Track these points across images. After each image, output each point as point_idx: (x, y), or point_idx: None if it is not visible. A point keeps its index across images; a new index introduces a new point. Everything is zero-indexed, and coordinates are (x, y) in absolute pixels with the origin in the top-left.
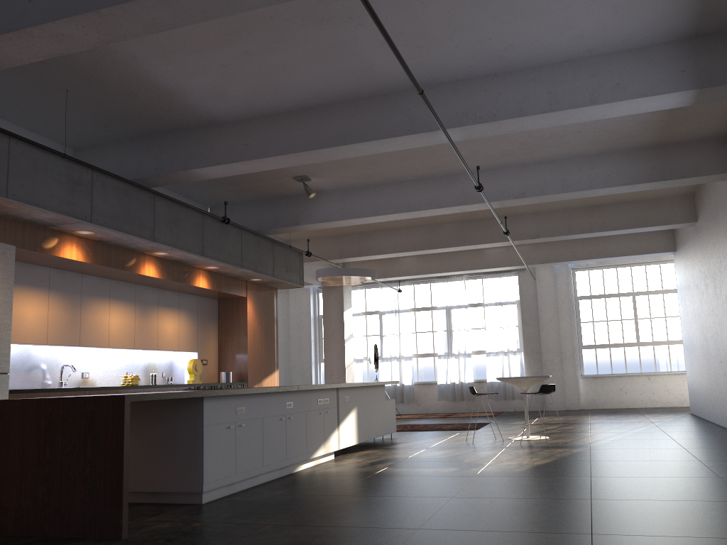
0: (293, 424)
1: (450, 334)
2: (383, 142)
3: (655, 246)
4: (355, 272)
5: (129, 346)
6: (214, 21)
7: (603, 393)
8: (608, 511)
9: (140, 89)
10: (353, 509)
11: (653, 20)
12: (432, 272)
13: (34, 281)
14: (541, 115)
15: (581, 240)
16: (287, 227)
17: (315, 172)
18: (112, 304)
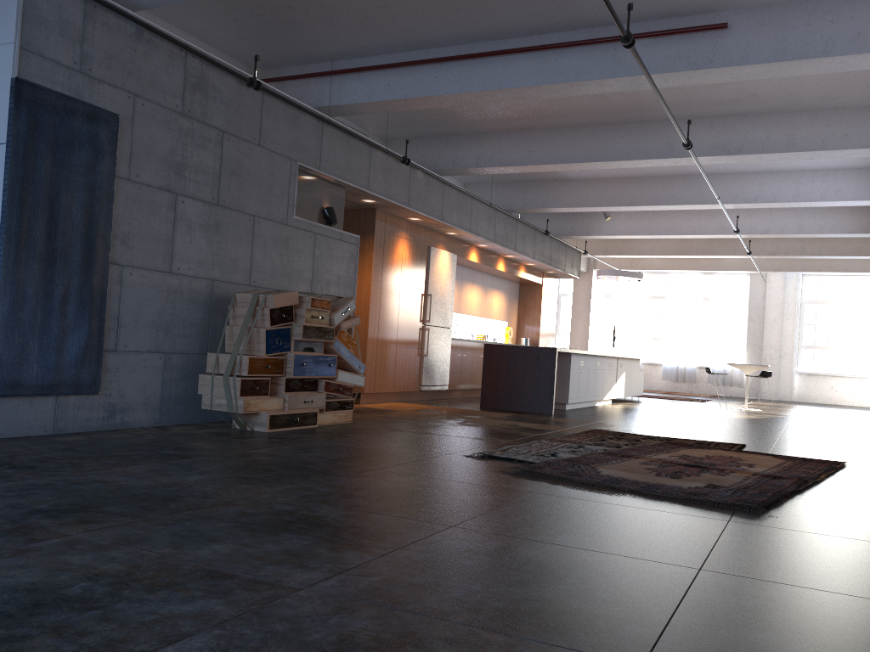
0: (598, 376)
1: (679, 323)
2: (680, 206)
3: None
4: (628, 274)
5: (478, 315)
6: None
7: (815, 389)
8: (791, 431)
9: None
10: (655, 418)
11: (864, 160)
12: (674, 268)
13: None
14: (787, 203)
15: None
16: (581, 236)
17: None
18: (473, 286)
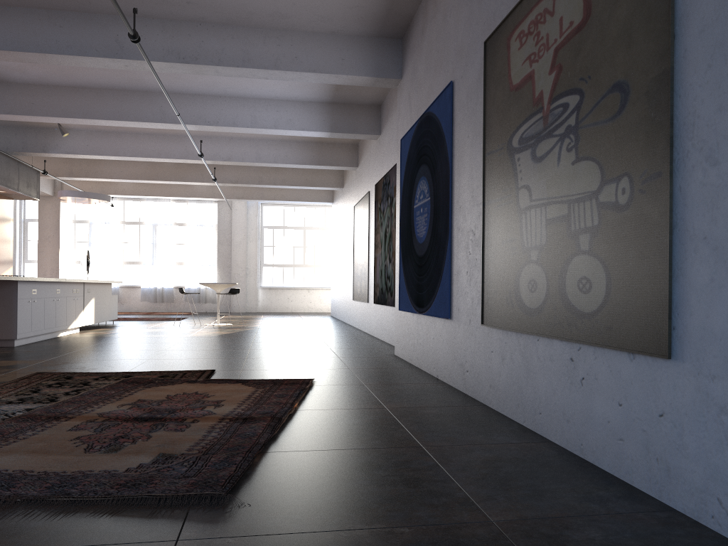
0: (60, 304)
1: (155, 247)
2: (141, 123)
3: (320, 197)
4: (93, 196)
5: None
6: None
7: (275, 301)
8: (259, 345)
9: None
10: (122, 346)
11: (310, 93)
12: (147, 194)
13: None
14: (246, 128)
15: None
16: (36, 153)
17: None
18: None
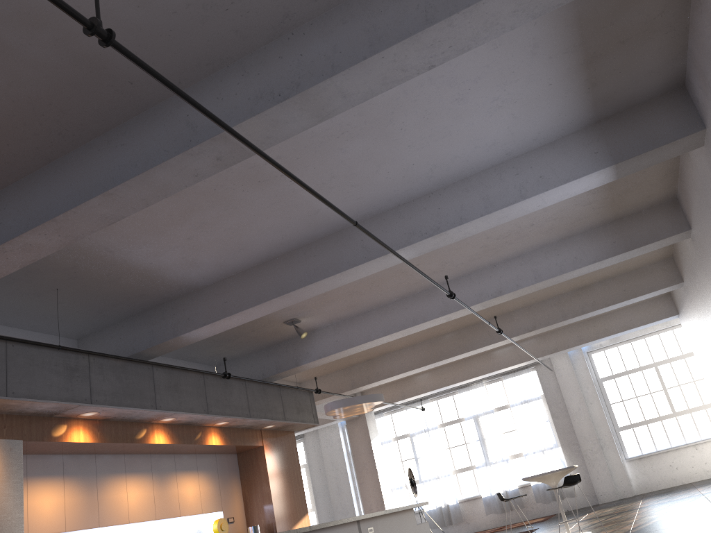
0: None
1: (483, 443)
2: (345, 273)
3: (657, 313)
4: (361, 400)
5: (150, 518)
6: (166, 204)
7: (654, 473)
8: None
9: (121, 274)
10: None
11: (553, 117)
12: (448, 383)
13: (48, 470)
14: (480, 218)
15: (584, 322)
16: (289, 369)
17: (302, 313)
18: (128, 478)
